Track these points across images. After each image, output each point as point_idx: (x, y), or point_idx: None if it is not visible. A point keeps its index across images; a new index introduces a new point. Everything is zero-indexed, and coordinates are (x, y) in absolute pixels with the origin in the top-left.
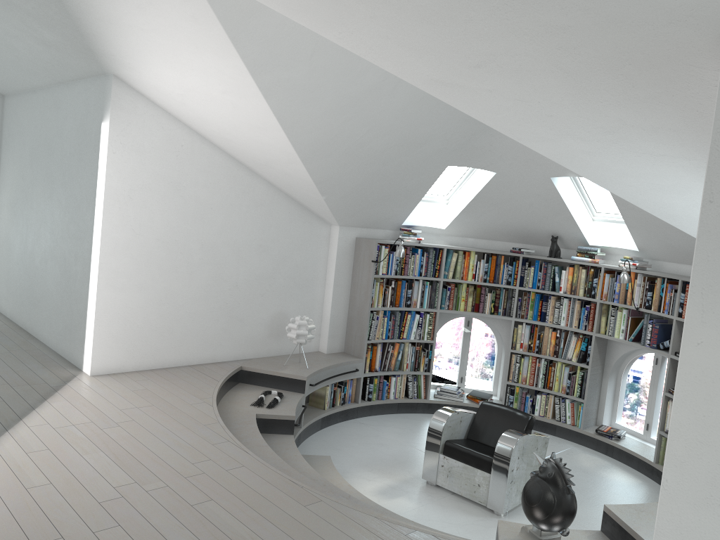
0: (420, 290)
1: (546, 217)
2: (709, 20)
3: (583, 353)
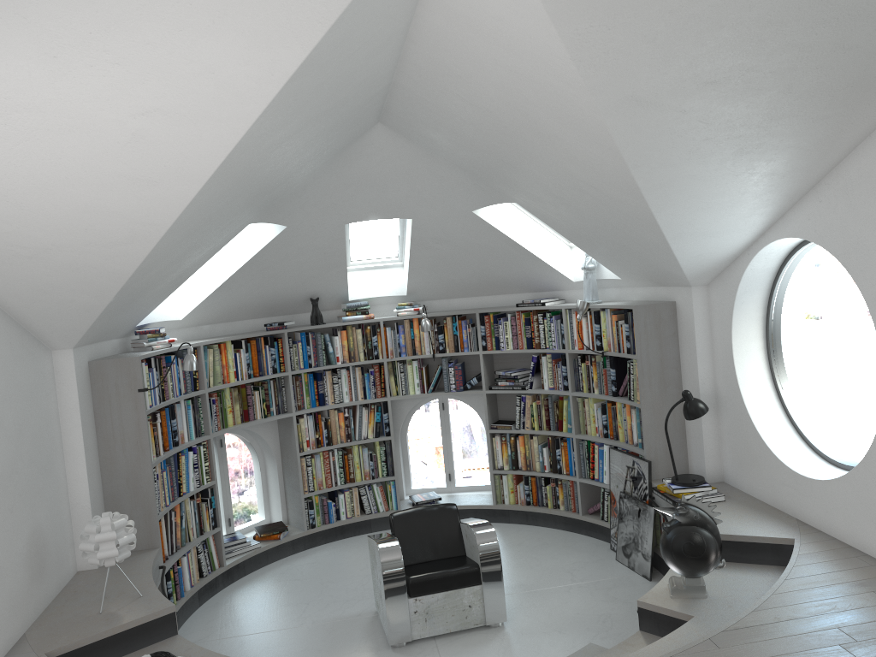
0: (185, 414)
1: (314, 276)
2: None
3: (379, 424)
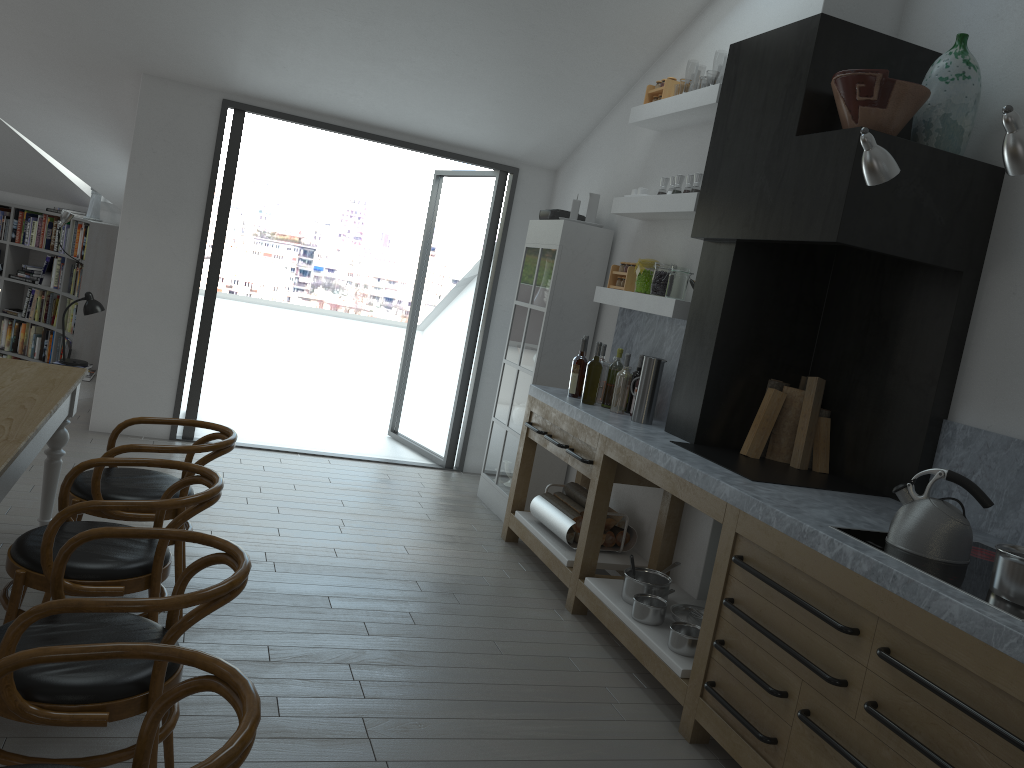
0: None
1: None
2: (137, 63)
3: None
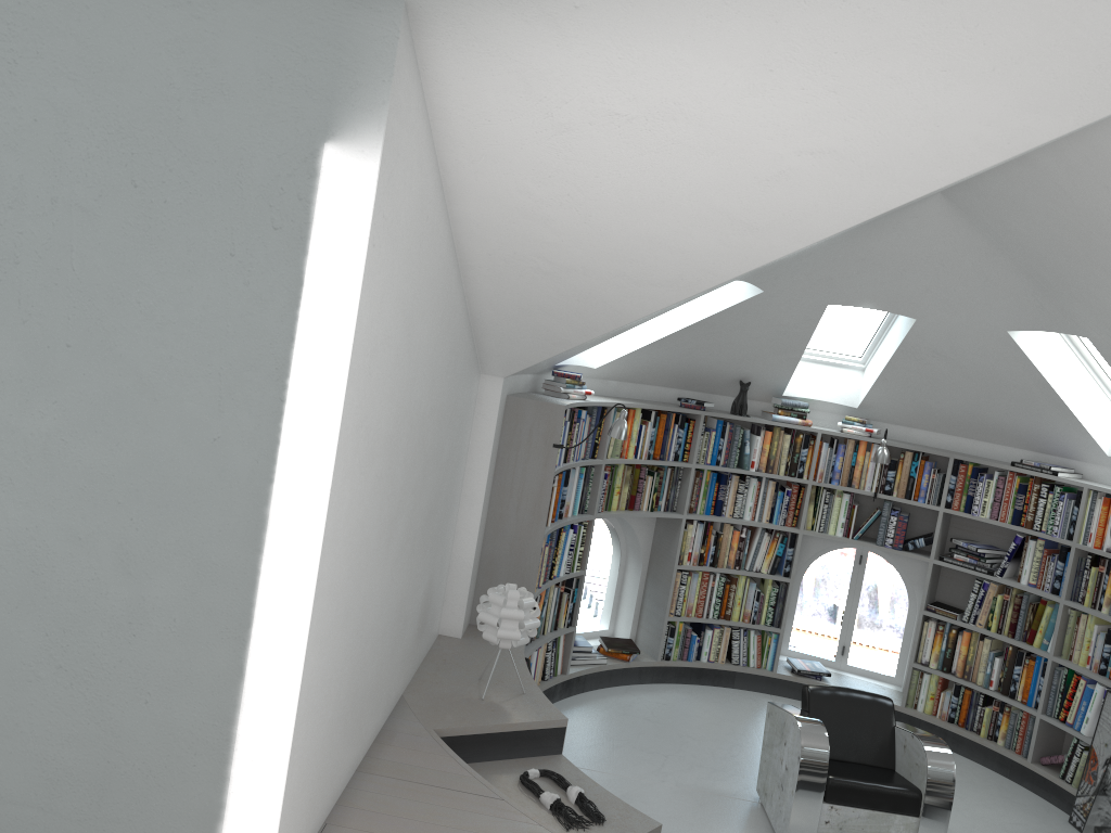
0: (576, 483)
1: (758, 356)
2: None
3: (779, 559)
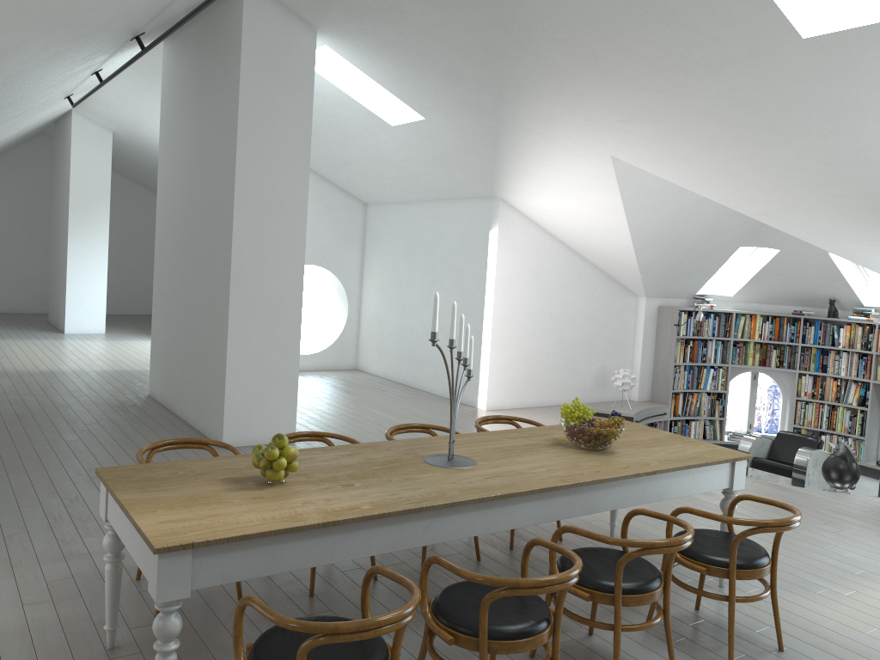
0: (713, 348)
1: (824, 284)
2: None
3: (862, 398)
